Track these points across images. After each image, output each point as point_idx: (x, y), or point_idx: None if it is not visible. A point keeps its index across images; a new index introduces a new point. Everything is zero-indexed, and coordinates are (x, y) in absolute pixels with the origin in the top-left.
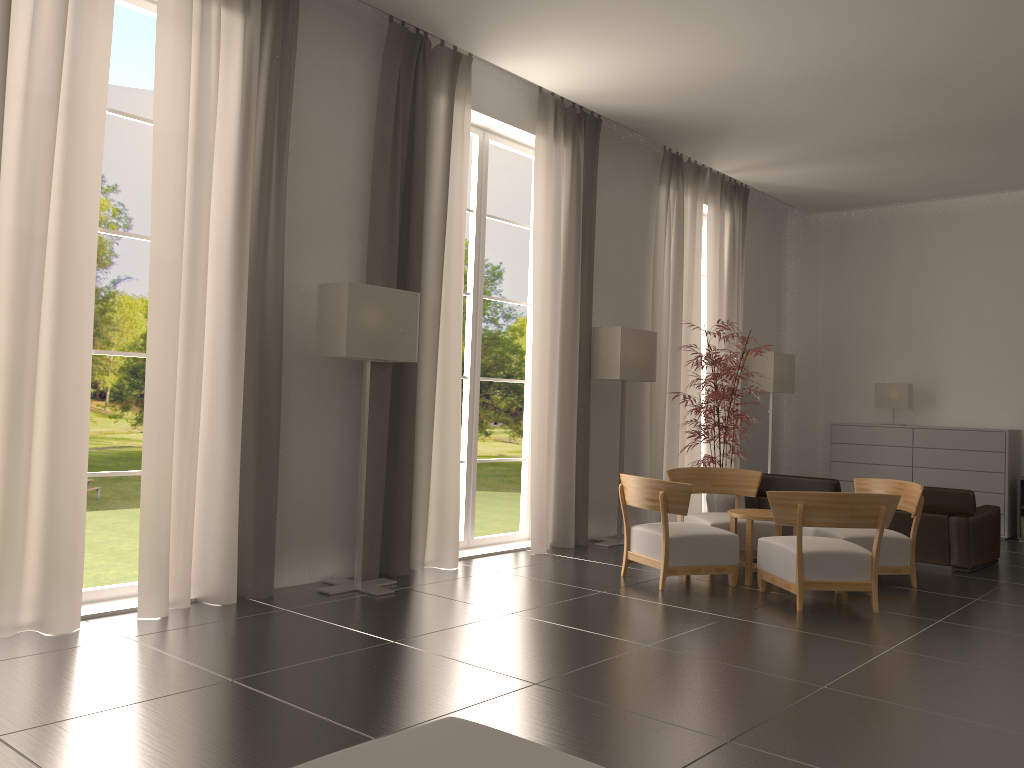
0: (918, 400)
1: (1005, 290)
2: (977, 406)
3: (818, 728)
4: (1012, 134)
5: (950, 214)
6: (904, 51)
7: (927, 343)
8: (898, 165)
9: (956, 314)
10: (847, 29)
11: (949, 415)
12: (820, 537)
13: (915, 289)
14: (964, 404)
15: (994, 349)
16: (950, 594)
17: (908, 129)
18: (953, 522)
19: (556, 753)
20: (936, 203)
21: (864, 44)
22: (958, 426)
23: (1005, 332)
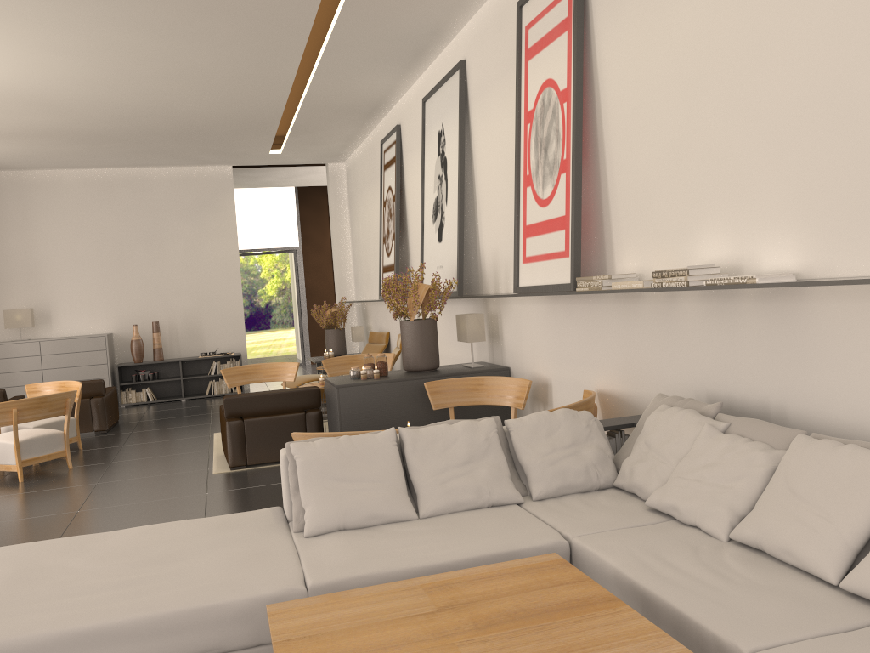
0: (38, 319)
1: (93, 237)
2: (82, 320)
3: (94, 527)
4: (99, 138)
5: (48, 181)
6: (42, 88)
7: (41, 277)
8: (15, 147)
9: (60, 255)
10: (6, 70)
11: (63, 328)
12: (22, 430)
13: (27, 236)
14: (73, 319)
15: (90, 279)
16: (106, 447)
17: (30, 128)
18: (94, 402)
19: (57, 539)
20: (37, 172)
21: (15, 80)
22: (70, 335)
23: (96, 267)
